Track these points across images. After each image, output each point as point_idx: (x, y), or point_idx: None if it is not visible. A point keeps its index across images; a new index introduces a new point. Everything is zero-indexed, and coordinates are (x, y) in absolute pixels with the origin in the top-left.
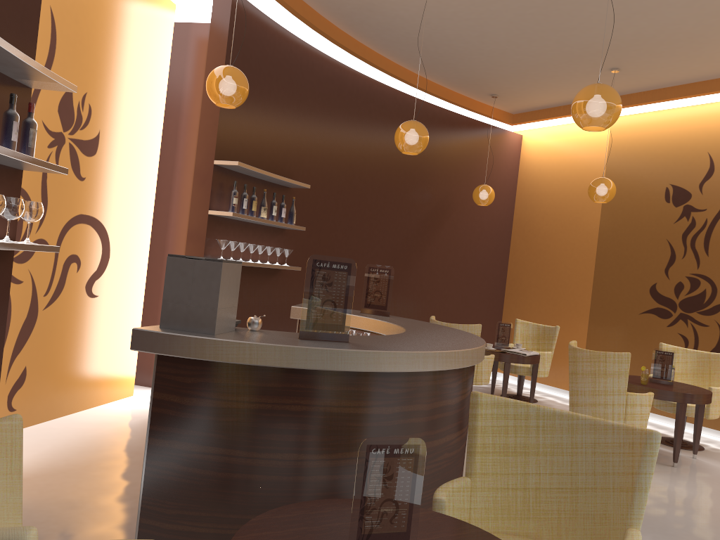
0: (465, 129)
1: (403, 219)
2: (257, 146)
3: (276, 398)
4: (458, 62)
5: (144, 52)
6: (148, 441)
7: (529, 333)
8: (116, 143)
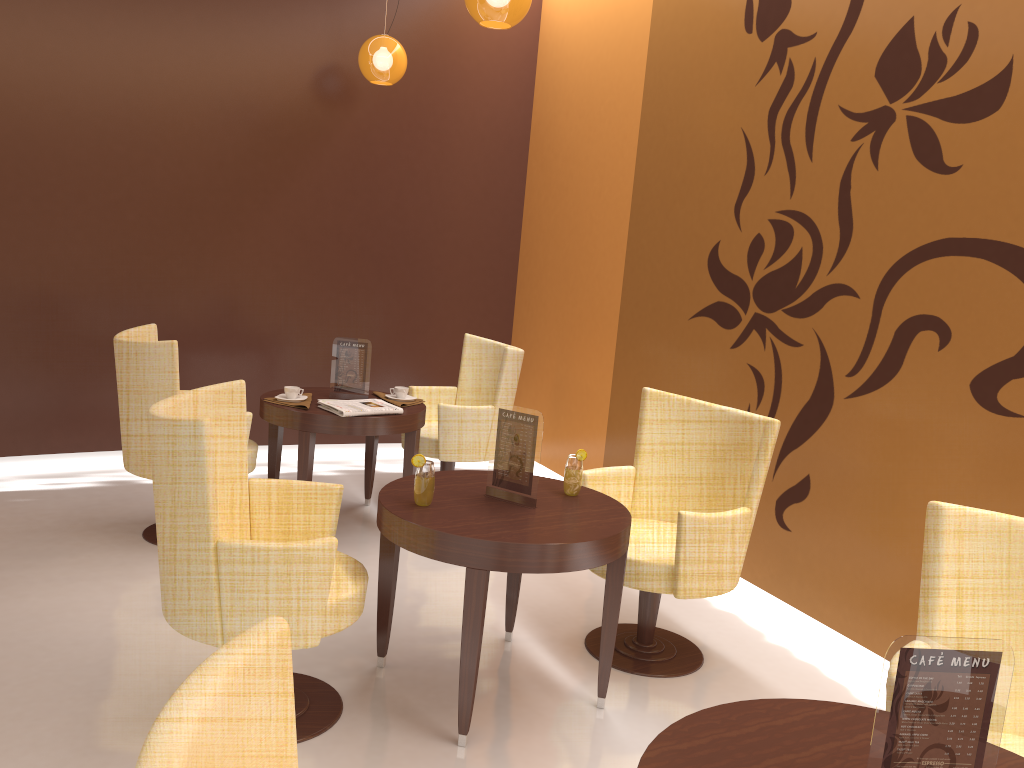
0: None
1: (205, 122)
2: None
3: None
4: None
5: None
6: None
7: (489, 365)
8: None
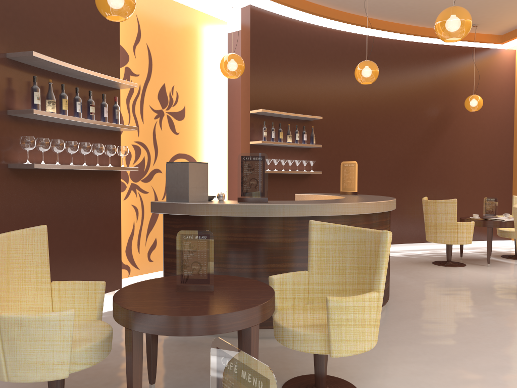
0: (458, 55)
1: (408, 131)
2: (282, 97)
3: (219, 233)
4: (429, 9)
5: (208, 55)
6: (164, 260)
7: None
8: (196, 110)
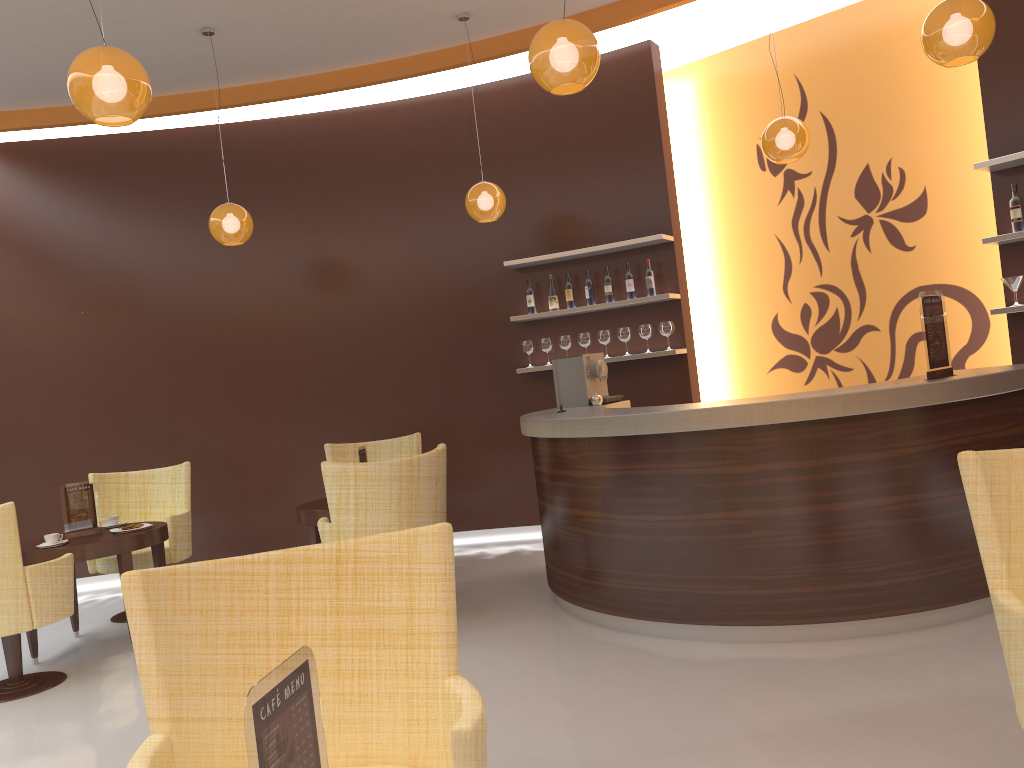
0: None
1: None
2: None
3: None
4: None
5: None
6: None
7: None
8: (960, 185)
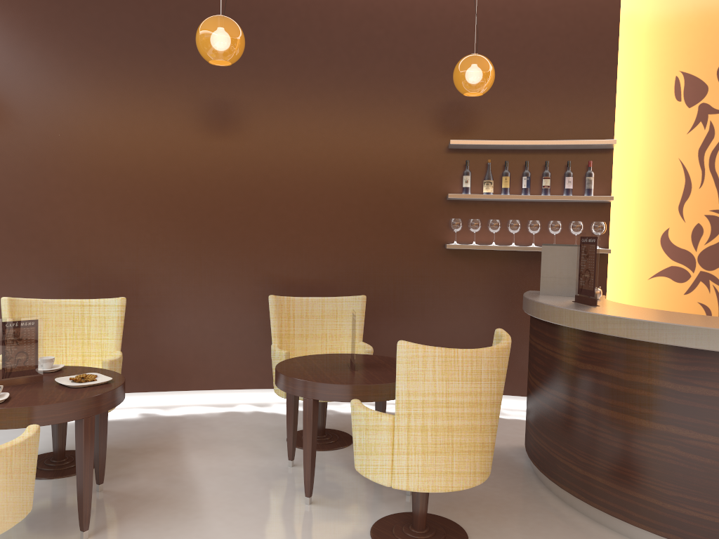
0: None
1: None
2: None
3: (535, 338)
4: None
5: None
6: None
7: None
8: None
